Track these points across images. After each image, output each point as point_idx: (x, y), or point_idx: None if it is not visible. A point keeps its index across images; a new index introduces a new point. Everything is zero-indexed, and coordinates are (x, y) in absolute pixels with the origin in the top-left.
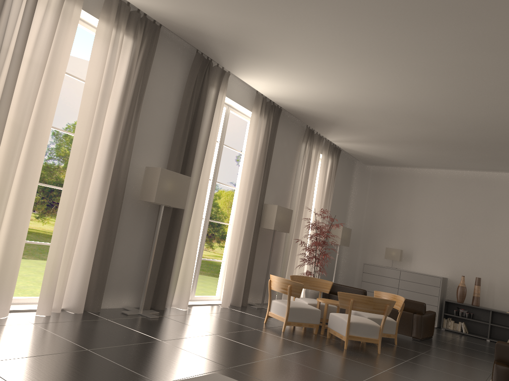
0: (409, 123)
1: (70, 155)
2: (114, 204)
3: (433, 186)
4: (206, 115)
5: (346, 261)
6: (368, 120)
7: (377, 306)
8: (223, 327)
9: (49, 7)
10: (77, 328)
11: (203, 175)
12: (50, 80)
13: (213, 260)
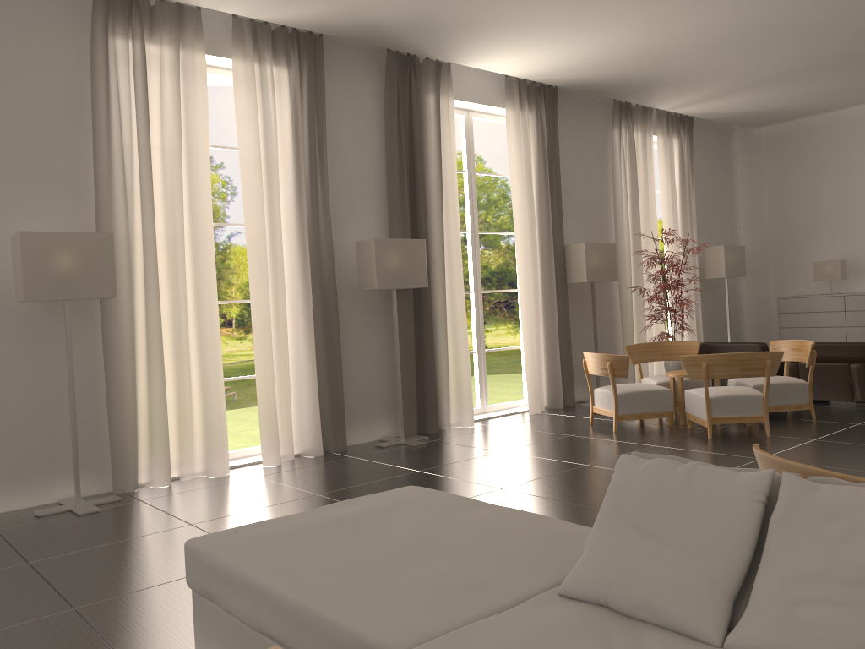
0: (774, 46)
1: (248, 256)
2: (325, 305)
3: None
4: (429, 139)
5: (751, 301)
6: (702, 62)
7: (748, 365)
8: (520, 440)
9: (164, 70)
10: (311, 473)
11: (448, 229)
12: (193, 166)
13: (505, 348)
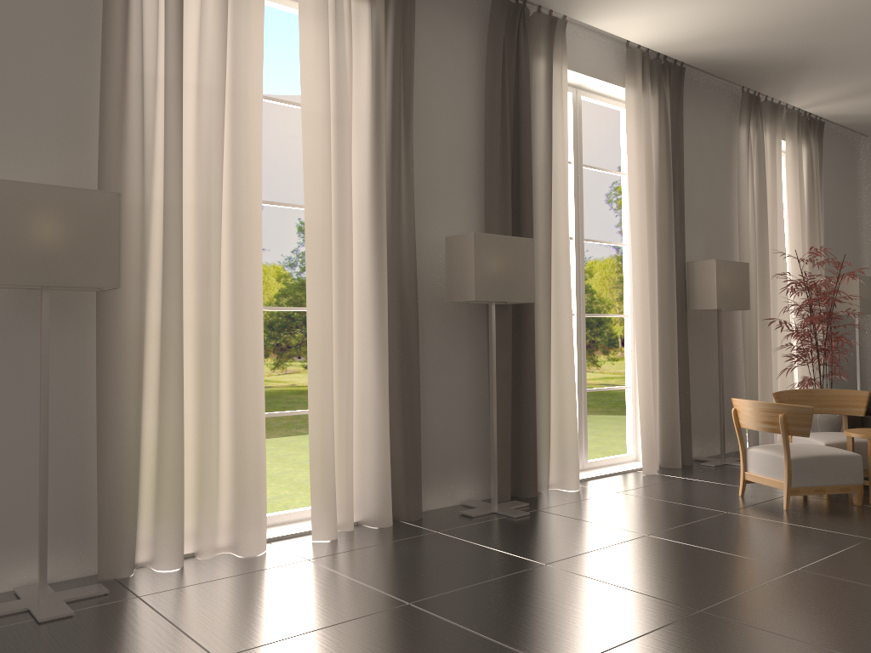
0: None
1: (306, 245)
2: (404, 319)
3: None
4: (537, 114)
5: None
6: None
7: None
8: (660, 516)
9: None
10: (385, 559)
11: (556, 231)
12: (239, 115)
13: (608, 388)
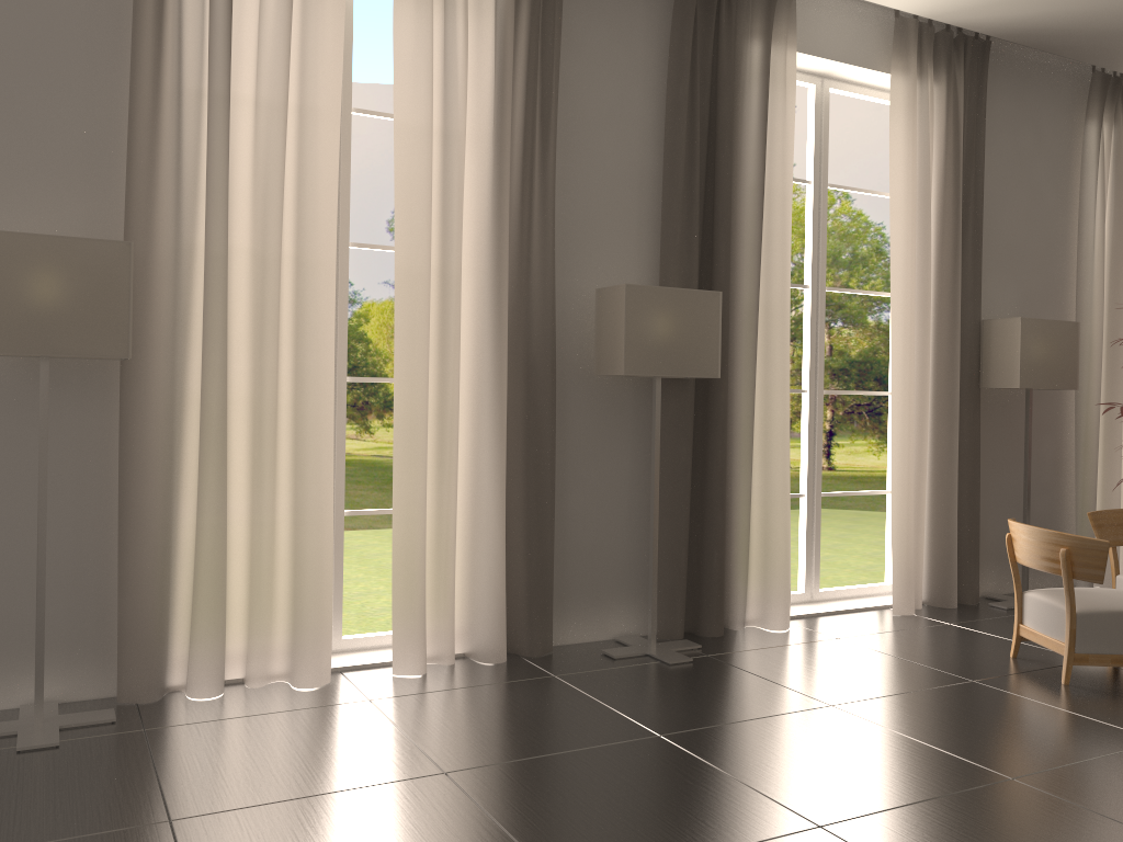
0: None
1: (396, 301)
2: (531, 397)
3: None
4: (746, 118)
5: None
6: None
7: None
8: (871, 679)
9: None
10: (462, 708)
11: (769, 279)
12: (305, 137)
13: (857, 493)
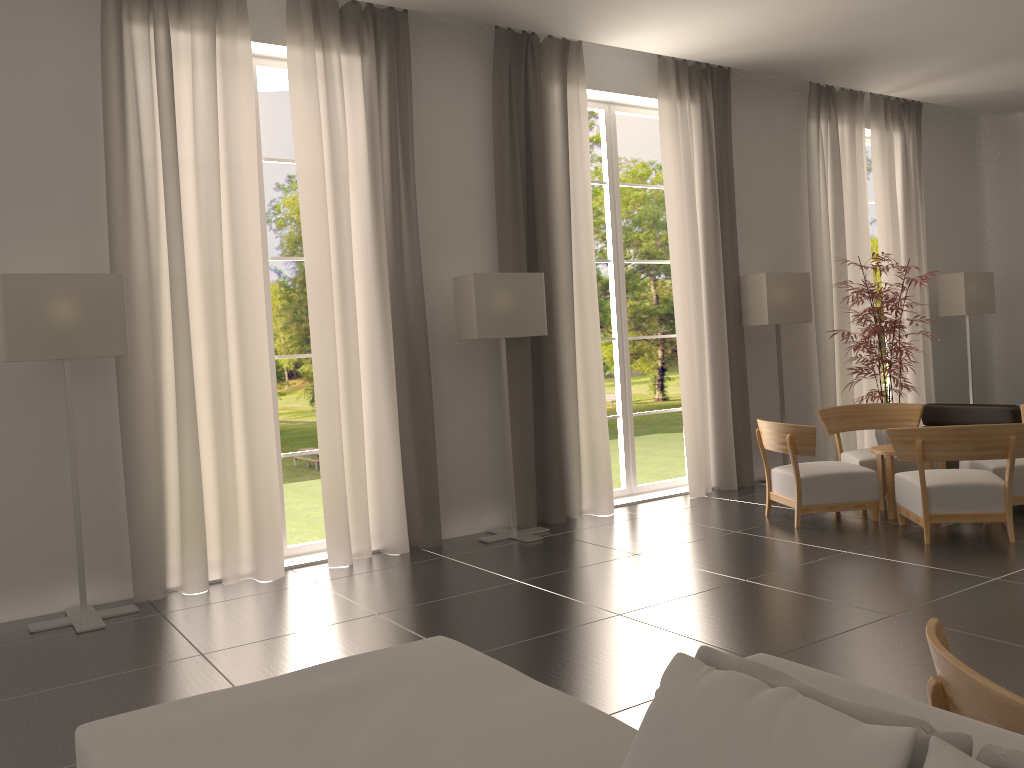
0: None
1: (308, 298)
2: (412, 360)
3: None
4: (552, 142)
5: (1003, 345)
6: (927, 25)
7: (982, 443)
8: (666, 537)
9: (196, 63)
10: (382, 580)
11: (579, 259)
12: (234, 186)
13: (660, 411)
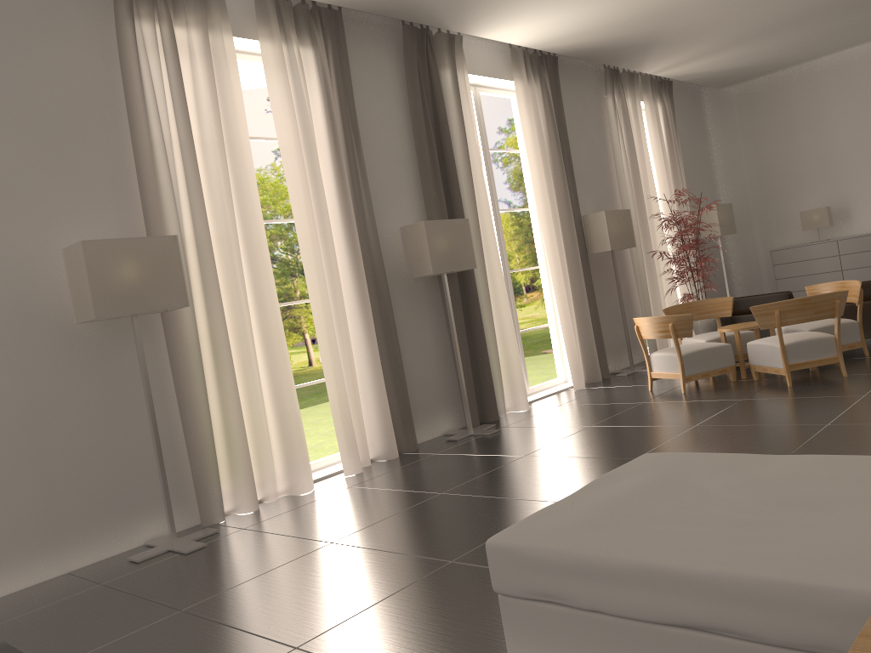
0: None
1: (301, 251)
2: (380, 297)
3: (852, 81)
4: (451, 116)
5: (738, 258)
6: (706, 17)
7: (819, 308)
8: (595, 414)
9: (194, 54)
10: (407, 475)
11: (480, 208)
12: (237, 158)
13: (536, 327)
